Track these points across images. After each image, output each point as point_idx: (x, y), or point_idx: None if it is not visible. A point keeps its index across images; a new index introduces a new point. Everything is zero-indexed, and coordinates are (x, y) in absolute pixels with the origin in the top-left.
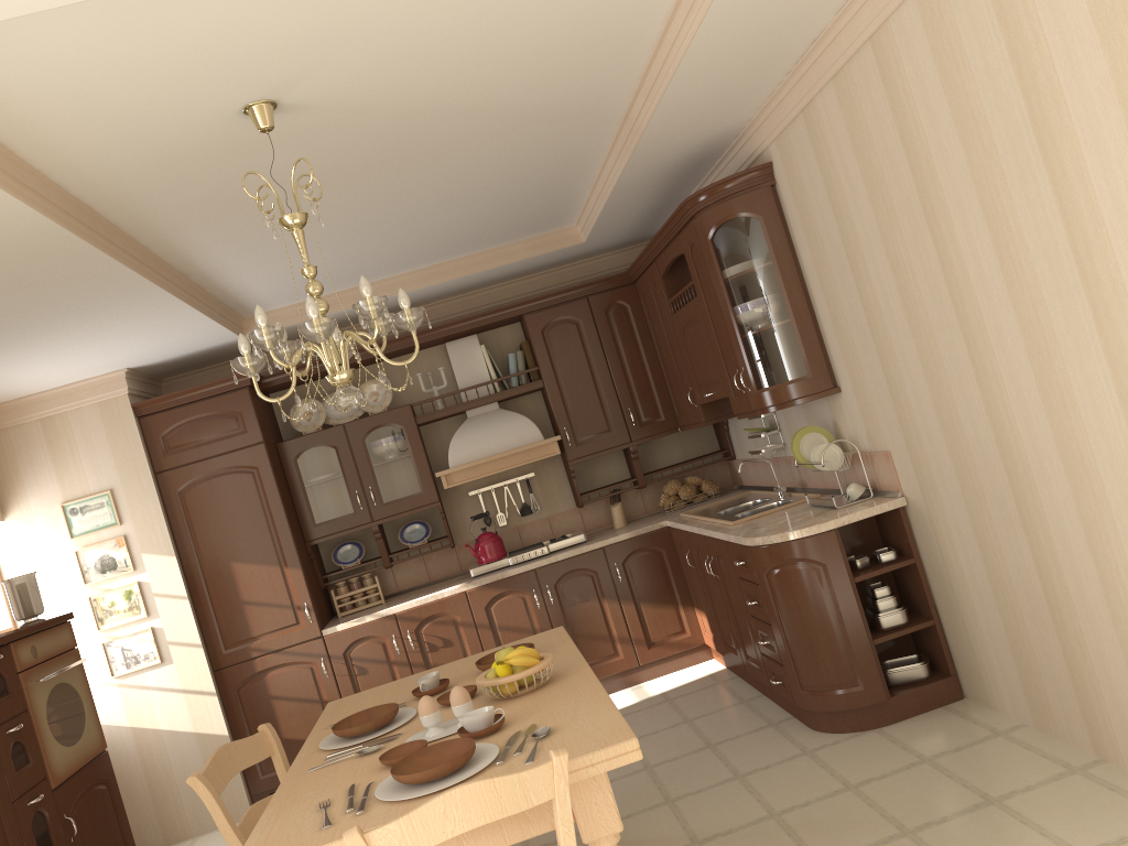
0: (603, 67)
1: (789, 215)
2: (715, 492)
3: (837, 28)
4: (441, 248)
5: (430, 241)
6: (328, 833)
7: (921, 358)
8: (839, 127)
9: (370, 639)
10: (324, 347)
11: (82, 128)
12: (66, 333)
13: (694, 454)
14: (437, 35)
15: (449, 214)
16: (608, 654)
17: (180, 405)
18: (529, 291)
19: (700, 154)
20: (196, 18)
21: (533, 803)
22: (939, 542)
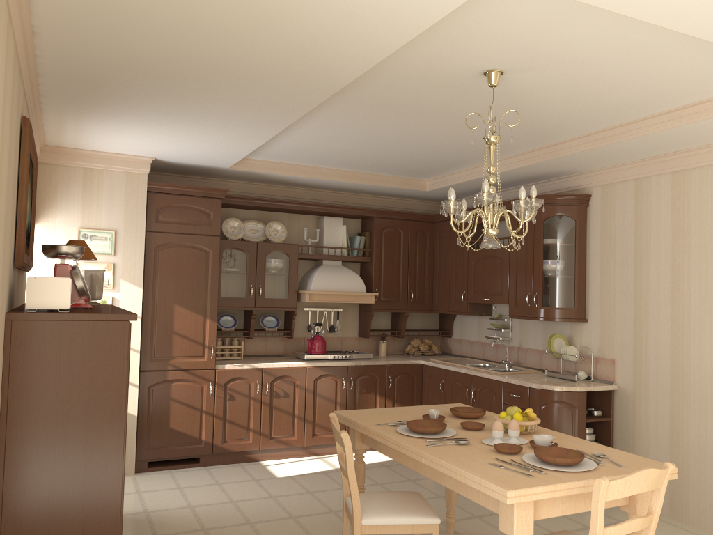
0: (594, 122)
1: (591, 224)
2: (438, 352)
3: (695, 152)
4: (371, 164)
5: (376, 159)
6: (540, 479)
7: (672, 320)
8: (665, 195)
9: (243, 379)
10: (522, 216)
11: (435, 44)
12: (195, 128)
13: (425, 327)
14: (596, 81)
15: (413, 151)
16: None
17: (175, 194)
18: (372, 204)
19: (546, 175)
20: (572, 30)
21: (657, 487)
22: (634, 413)
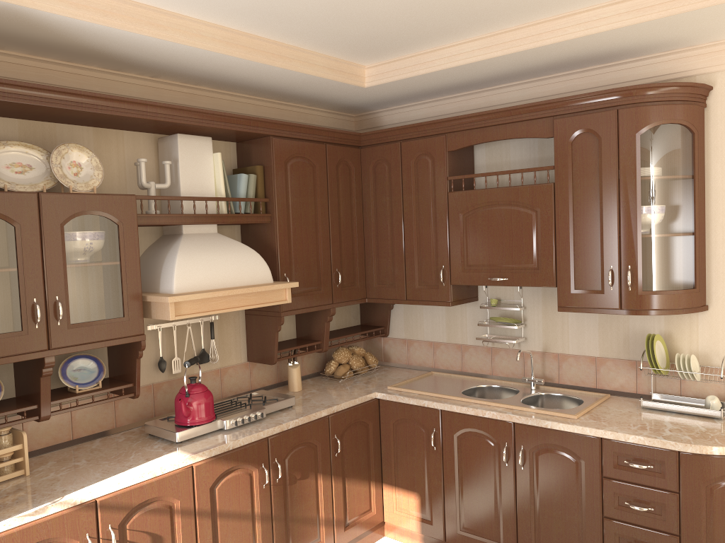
0: None
1: (713, 140)
2: (377, 366)
3: None
4: (307, 13)
5: None
6: None
7: None
8: None
9: None
10: None
11: None
12: None
13: (343, 324)
14: None
15: None
16: (313, 540)
17: None
18: (252, 114)
19: (626, 51)
20: None
21: None
22: None
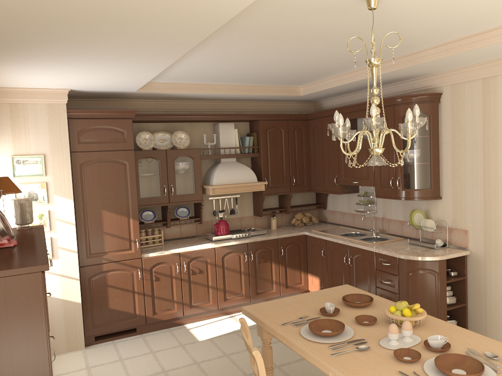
0: (454, 33)
1: (442, 118)
2: (317, 222)
3: None
4: (254, 79)
5: (259, 75)
6: None
7: None
8: None
9: (165, 263)
10: (410, 137)
11: None
12: (98, 65)
13: (305, 202)
14: None
15: (290, 67)
16: (269, 288)
17: (92, 118)
18: (256, 109)
19: (402, 78)
20: None
21: None
22: (486, 273)
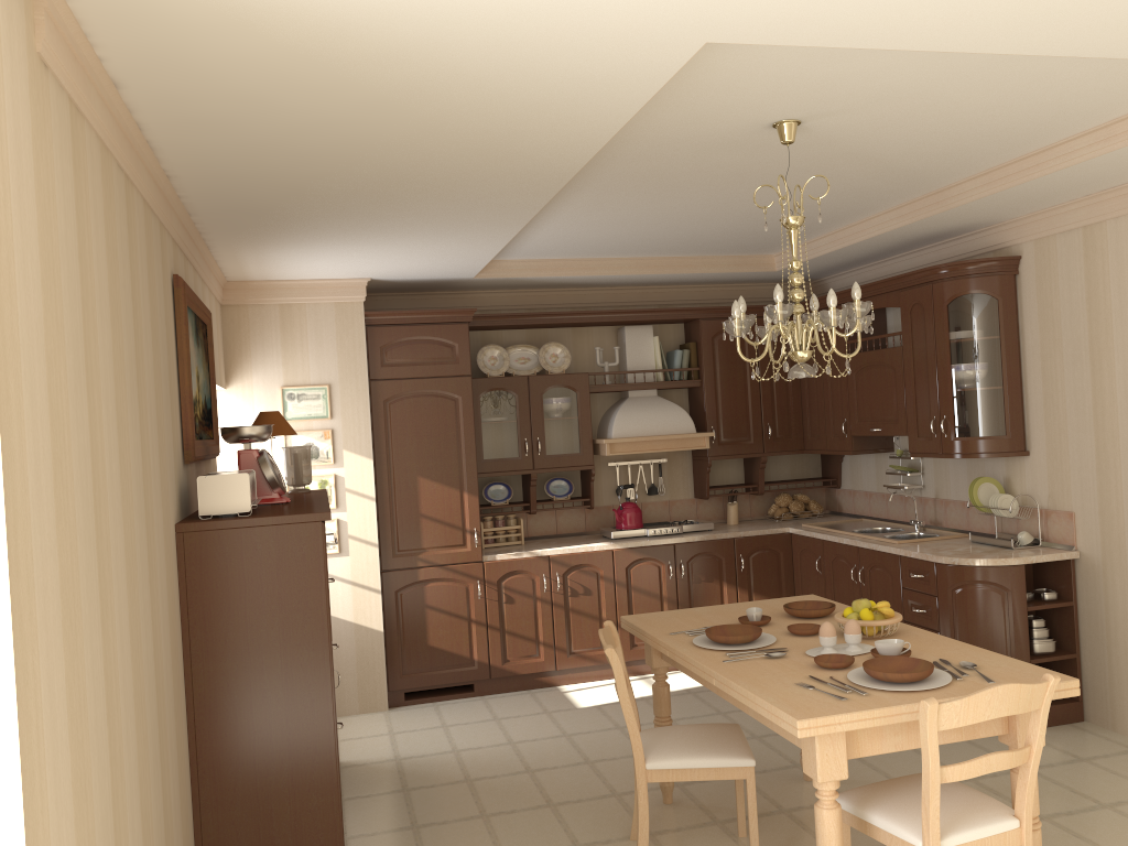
0: (984, 156)
1: (1024, 303)
2: (820, 513)
3: None
4: (678, 246)
5: (682, 239)
6: (854, 703)
7: None
8: None
9: (523, 573)
10: (834, 332)
11: (682, 106)
12: (406, 241)
13: (800, 475)
14: (949, 110)
15: (730, 224)
16: None
17: (404, 324)
18: (698, 298)
19: (948, 232)
20: (867, 63)
21: (1030, 709)
22: (1107, 592)
